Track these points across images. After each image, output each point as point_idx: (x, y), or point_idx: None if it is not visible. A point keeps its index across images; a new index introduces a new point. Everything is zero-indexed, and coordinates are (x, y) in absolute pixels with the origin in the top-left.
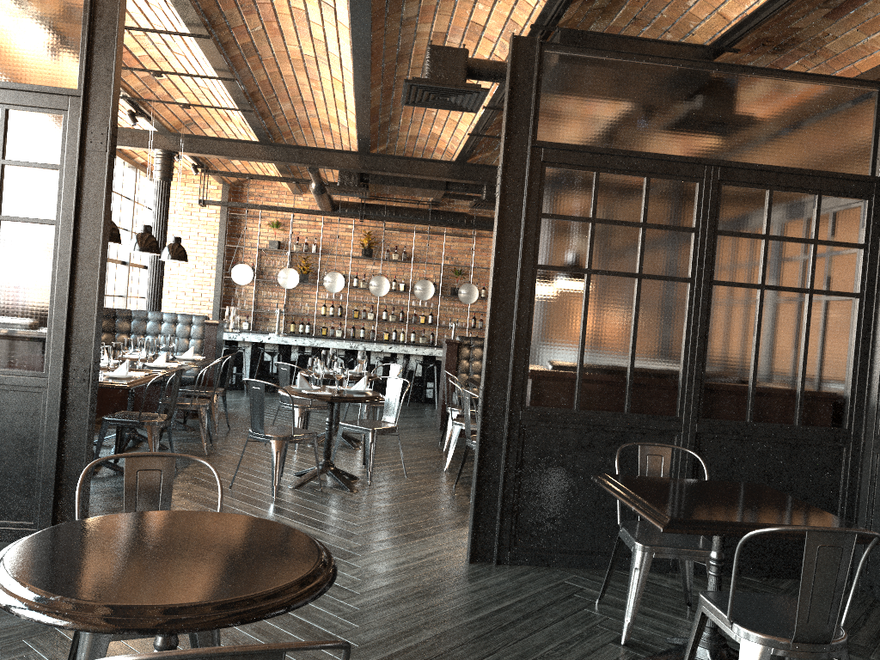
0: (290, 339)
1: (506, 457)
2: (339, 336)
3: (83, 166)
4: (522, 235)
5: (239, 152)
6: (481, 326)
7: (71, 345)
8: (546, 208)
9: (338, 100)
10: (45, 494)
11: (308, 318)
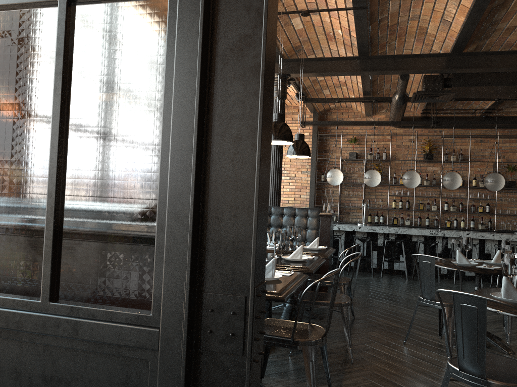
0: (377, 227)
1: None
2: (408, 224)
3: None
4: None
5: (340, 68)
6: None
7: (205, 255)
8: None
9: None
10: None
11: (380, 211)
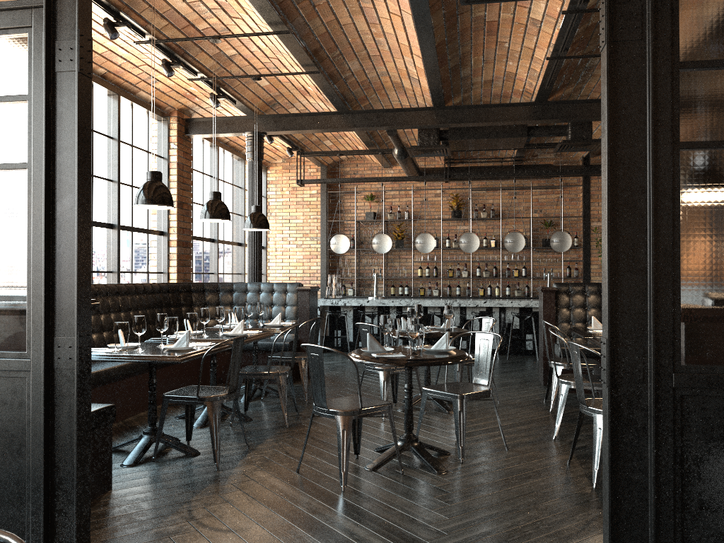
0: (387, 300)
1: (656, 447)
2: (436, 295)
3: (54, 92)
4: (651, 100)
5: (320, 124)
6: (577, 274)
7: (54, 317)
8: (685, 54)
9: (401, 44)
10: (36, 506)
11: (406, 281)
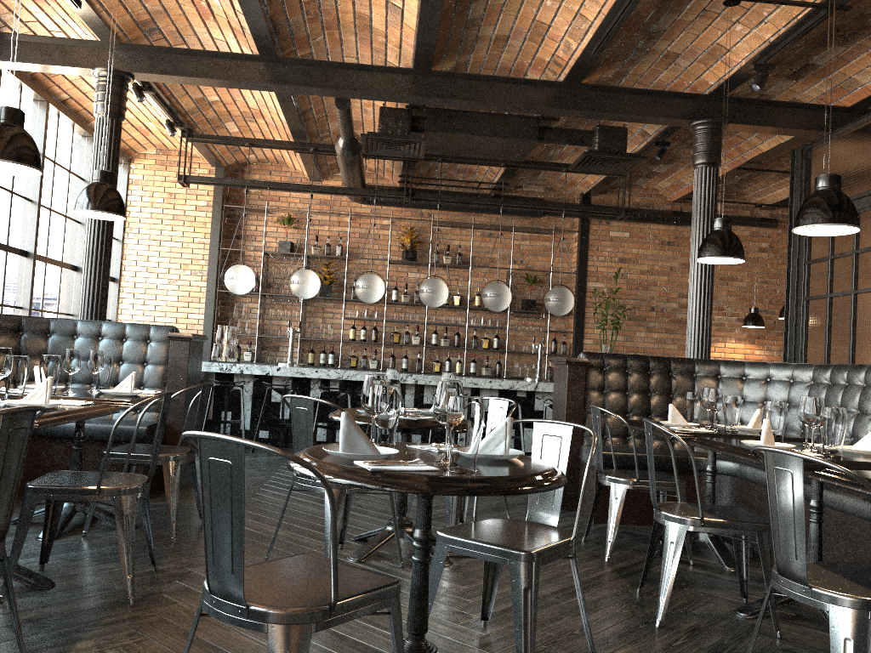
0: (308, 369)
1: None
2: (374, 368)
3: None
4: None
5: (228, 73)
6: (565, 350)
7: None
8: None
9: None
10: None
11: (331, 345)
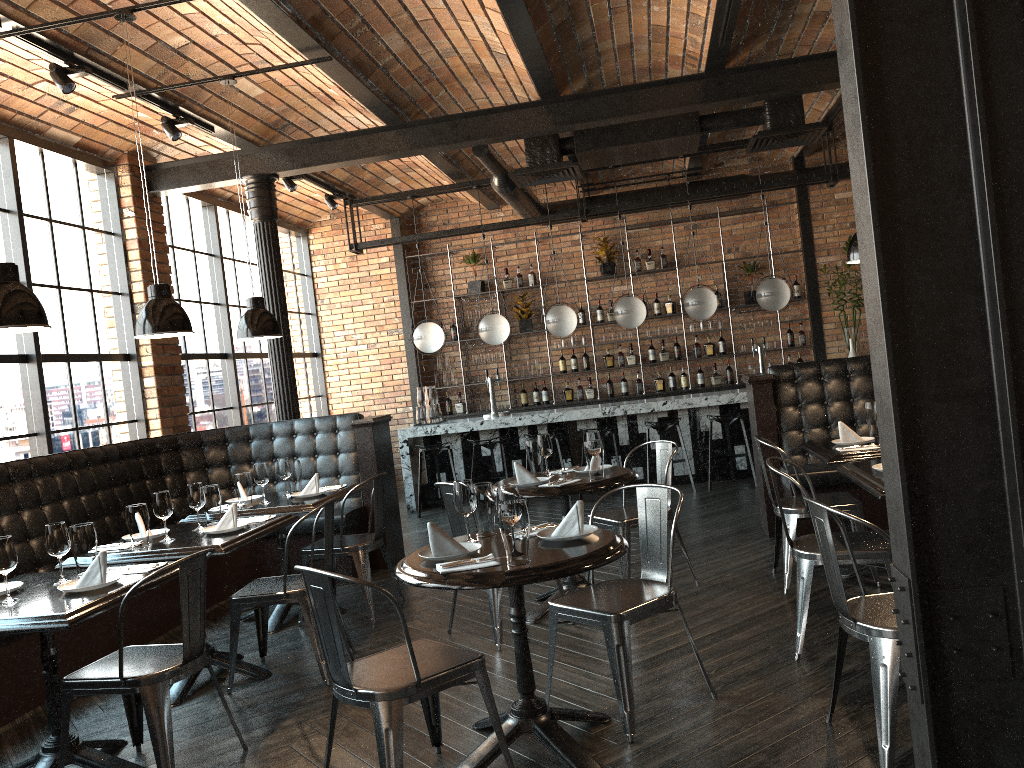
0: (511, 418)
1: None
2: (592, 398)
3: None
4: None
5: (362, 151)
6: (803, 341)
7: None
8: None
9: None
10: None
11: (543, 380)
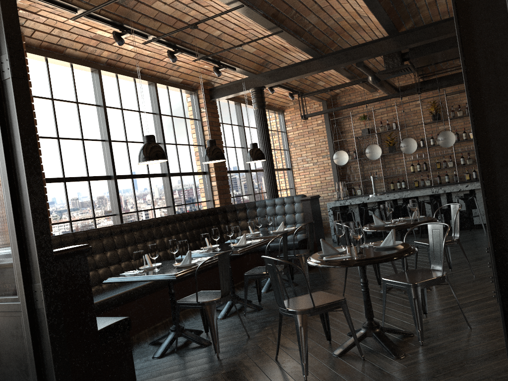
0: (383, 196)
1: None
2: (429, 185)
3: (4, 96)
4: None
5: (302, 71)
6: None
7: (30, 268)
8: None
9: None
10: None
11: (402, 177)
